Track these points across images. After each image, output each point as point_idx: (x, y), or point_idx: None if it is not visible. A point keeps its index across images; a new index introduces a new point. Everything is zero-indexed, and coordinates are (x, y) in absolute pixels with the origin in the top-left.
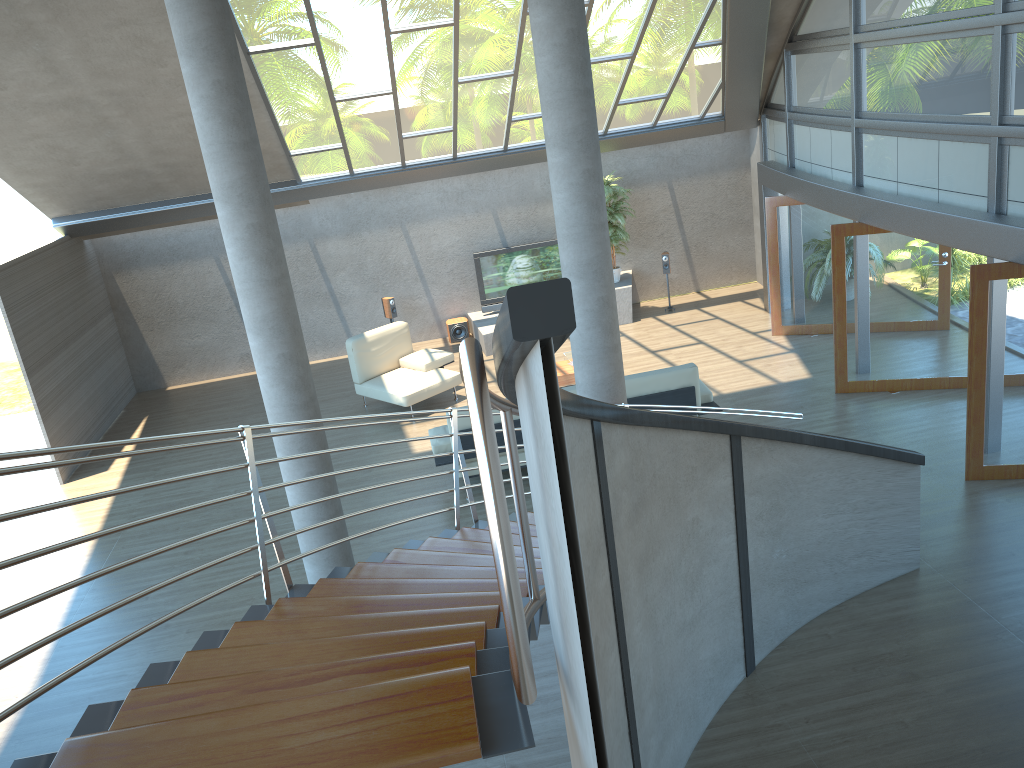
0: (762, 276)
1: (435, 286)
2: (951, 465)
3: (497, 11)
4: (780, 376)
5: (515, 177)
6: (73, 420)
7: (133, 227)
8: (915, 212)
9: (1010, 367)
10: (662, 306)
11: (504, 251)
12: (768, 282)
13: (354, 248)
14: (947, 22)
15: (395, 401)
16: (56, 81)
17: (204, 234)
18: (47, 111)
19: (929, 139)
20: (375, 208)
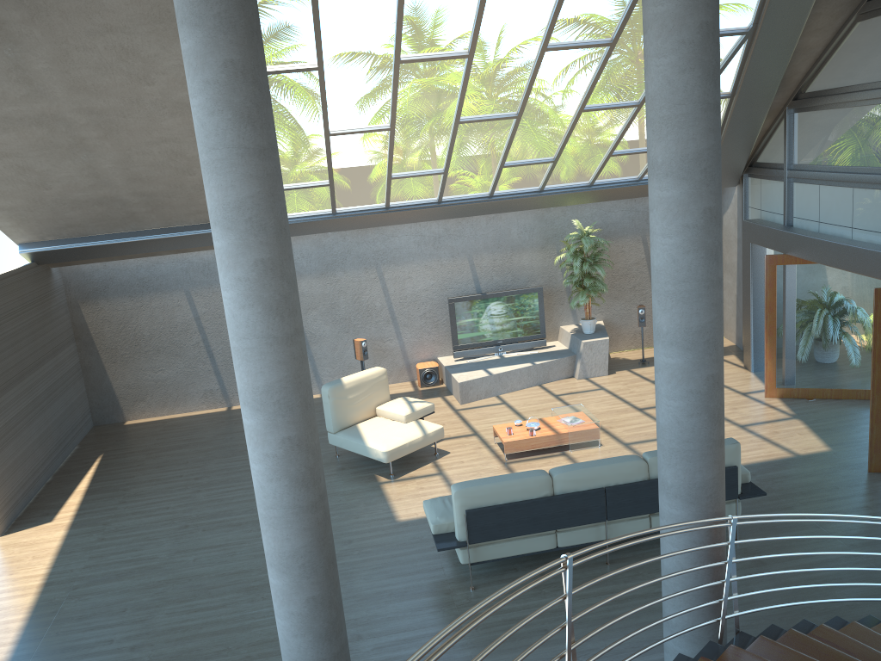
0: (732, 332)
1: (406, 329)
2: None
3: (515, 45)
4: (794, 447)
5: (493, 224)
6: (19, 461)
7: (103, 257)
8: None
9: None
10: (634, 358)
11: (479, 297)
12: (751, 340)
13: (328, 287)
14: None
15: (374, 456)
16: (29, 94)
17: (176, 267)
18: (18, 127)
19: None
20: (351, 248)
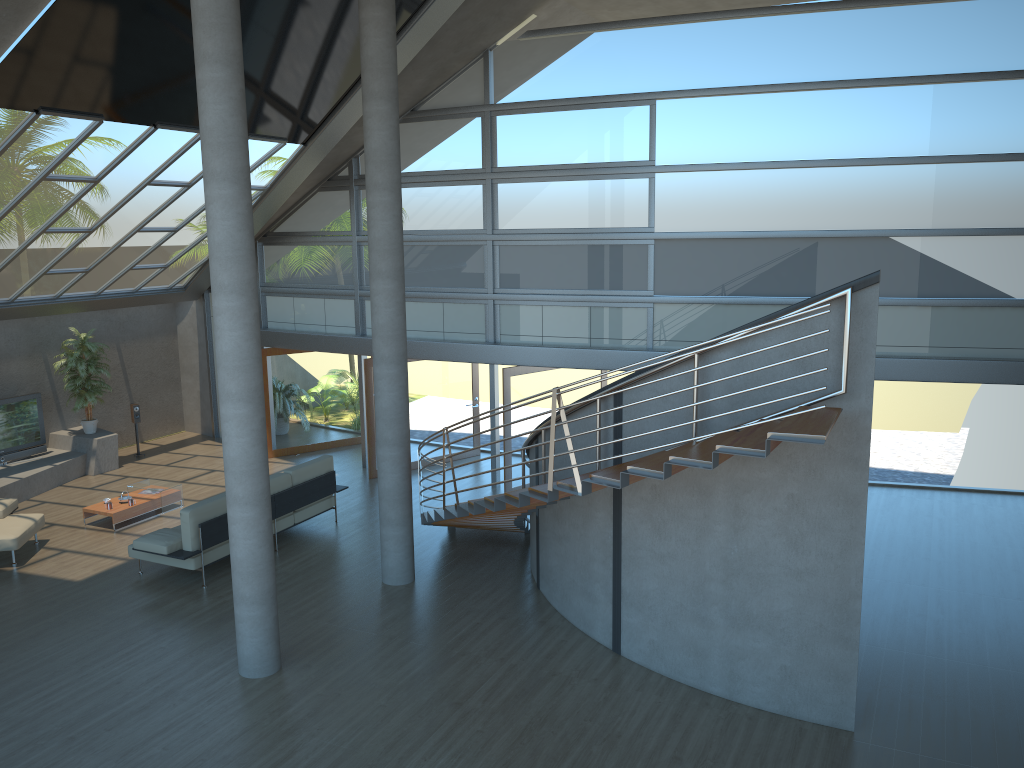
0: (196, 424)
1: None
2: (488, 494)
3: (130, 178)
4: None
5: None
6: None
7: None
8: (439, 344)
9: (520, 426)
10: (126, 455)
11: None
12: None
13: None
14: (450, 235)
15: None
16: None
17: None
18: None
19: (435, 302)
20: None
